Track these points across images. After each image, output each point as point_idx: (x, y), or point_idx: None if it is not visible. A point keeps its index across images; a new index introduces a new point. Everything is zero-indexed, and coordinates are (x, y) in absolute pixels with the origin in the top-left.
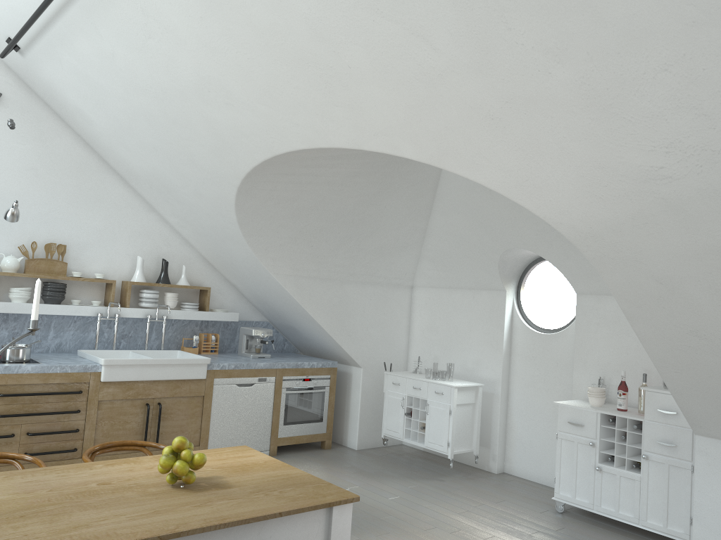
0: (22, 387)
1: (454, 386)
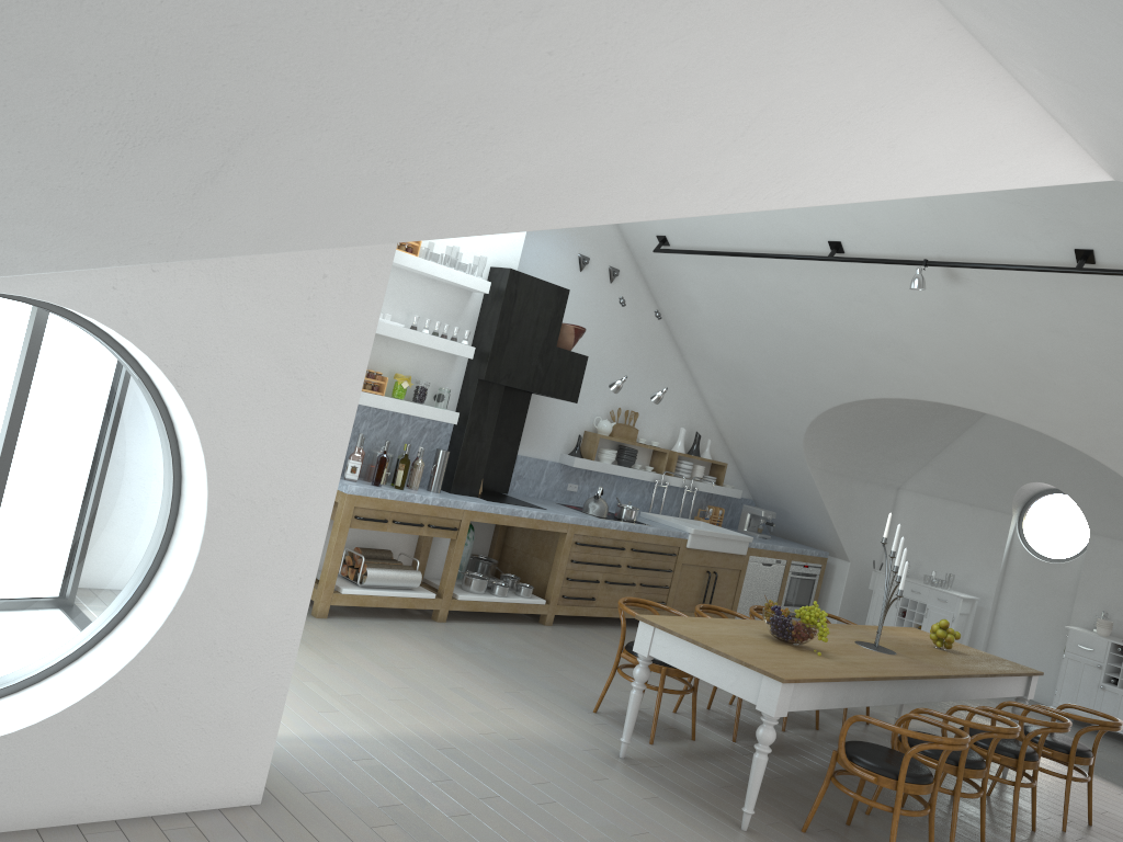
0: (644, 544)
1: (961, 596)
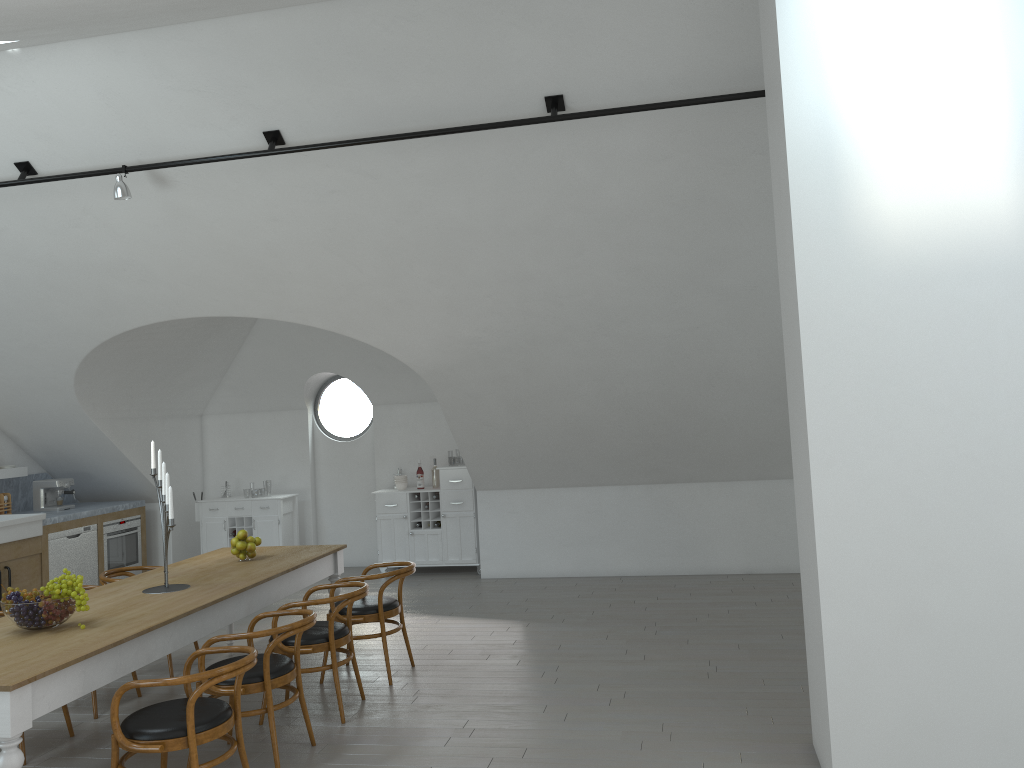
0: None
1: (281, 498)
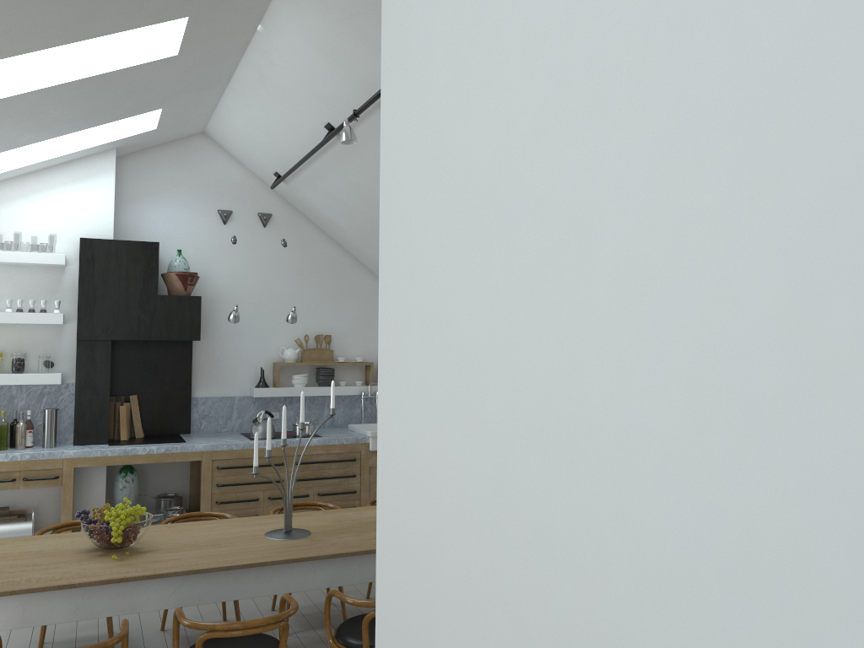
0: (311, 456)
1: None
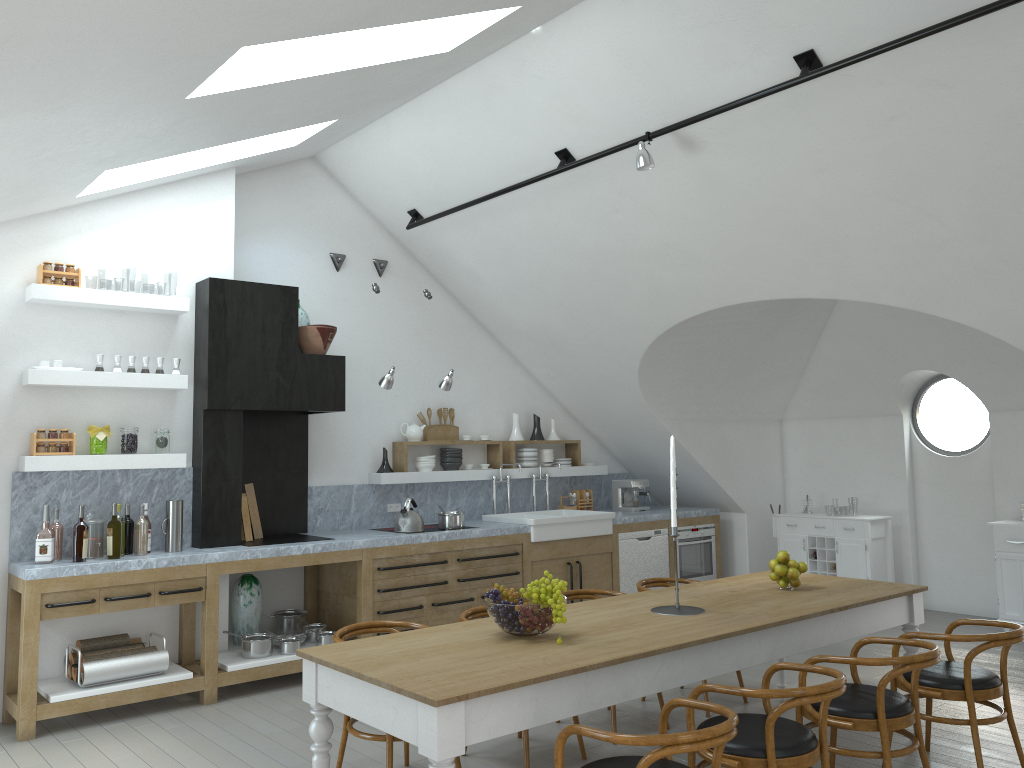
0: (473, 551)
1: (867, 519)
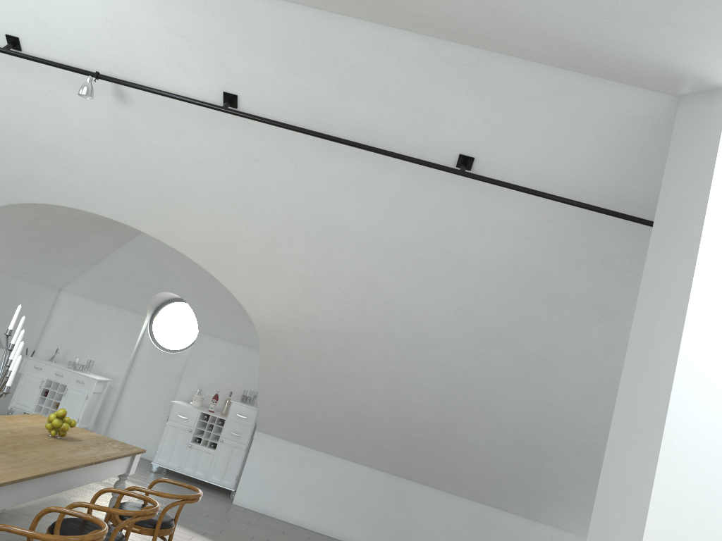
0: None
1: (97, 379)
